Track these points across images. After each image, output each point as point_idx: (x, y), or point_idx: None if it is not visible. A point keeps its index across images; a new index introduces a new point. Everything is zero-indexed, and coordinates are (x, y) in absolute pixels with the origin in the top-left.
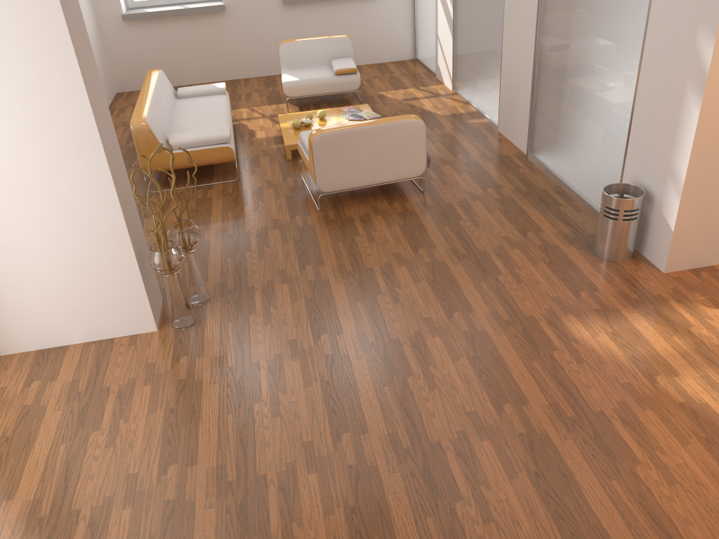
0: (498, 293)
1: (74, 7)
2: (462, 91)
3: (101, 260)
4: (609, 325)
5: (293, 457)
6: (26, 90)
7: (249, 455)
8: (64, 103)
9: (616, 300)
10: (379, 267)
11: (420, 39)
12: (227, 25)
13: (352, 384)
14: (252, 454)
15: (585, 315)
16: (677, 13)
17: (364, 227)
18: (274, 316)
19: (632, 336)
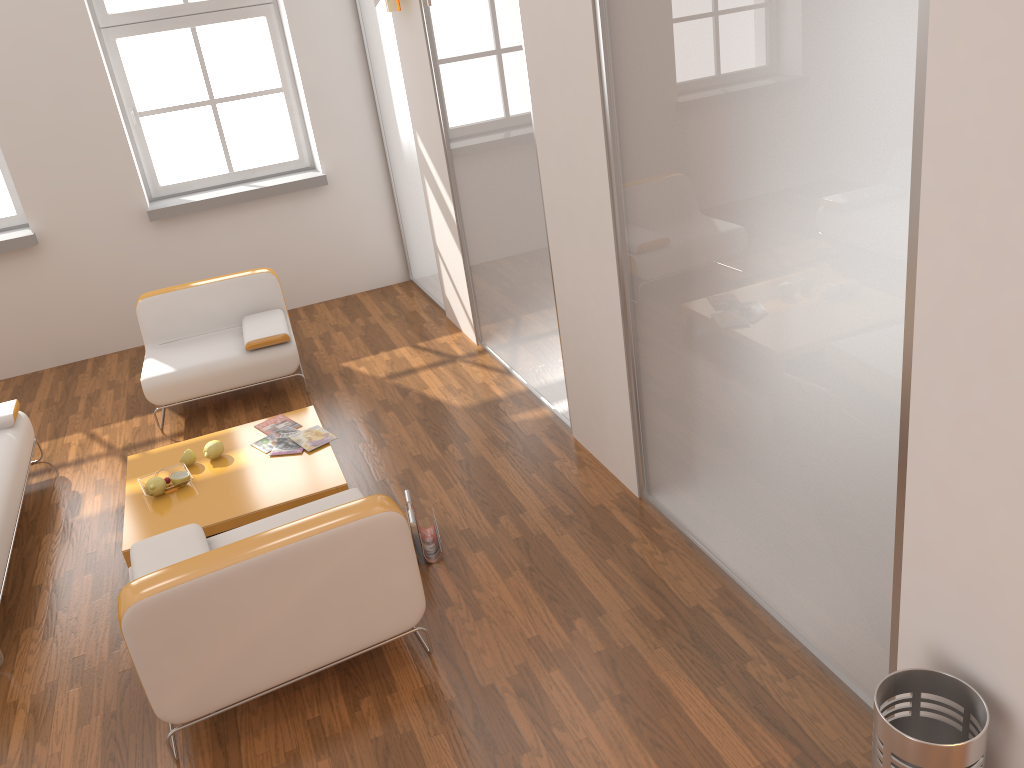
0: None
1: None
2: (494, 348)
3: None
4: None
5: None
6: None
7: None
8: None
9: None
10: None
11: (412, 249)
12: (46, 269)
13: None
14: None
15: None
16: (1017, 270)
17: None
18: None
19: None
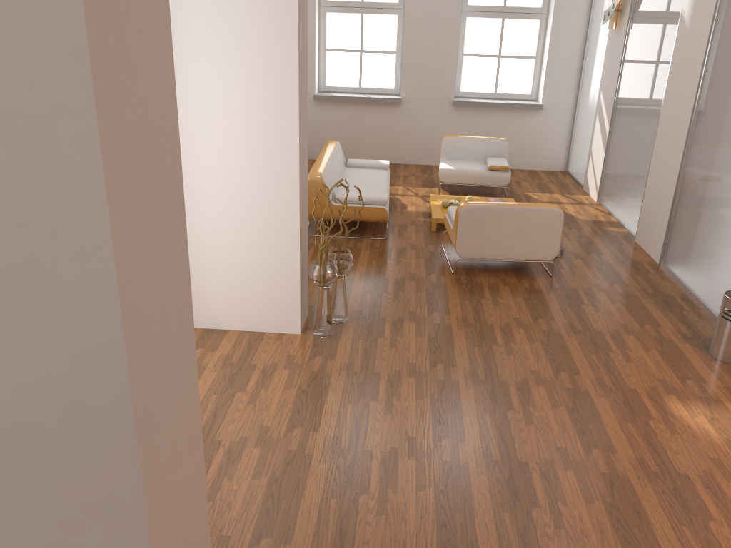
0: (606, 365)
1: (304, 67)
2: (606, 203)
3: (273, 263)
4: (710, 411)
5: (397, 445)
6: (256, 120)
7: (361, 435)
8: (280, 134)
9: (722, 393)
10: (499, 325)
11: (574, 154)
12: (399, 116)
13: (457, 405)
14: (363, 435)
15: (688, 399)
16: None
17: (491, 293)
18: (399, 343)
19: None
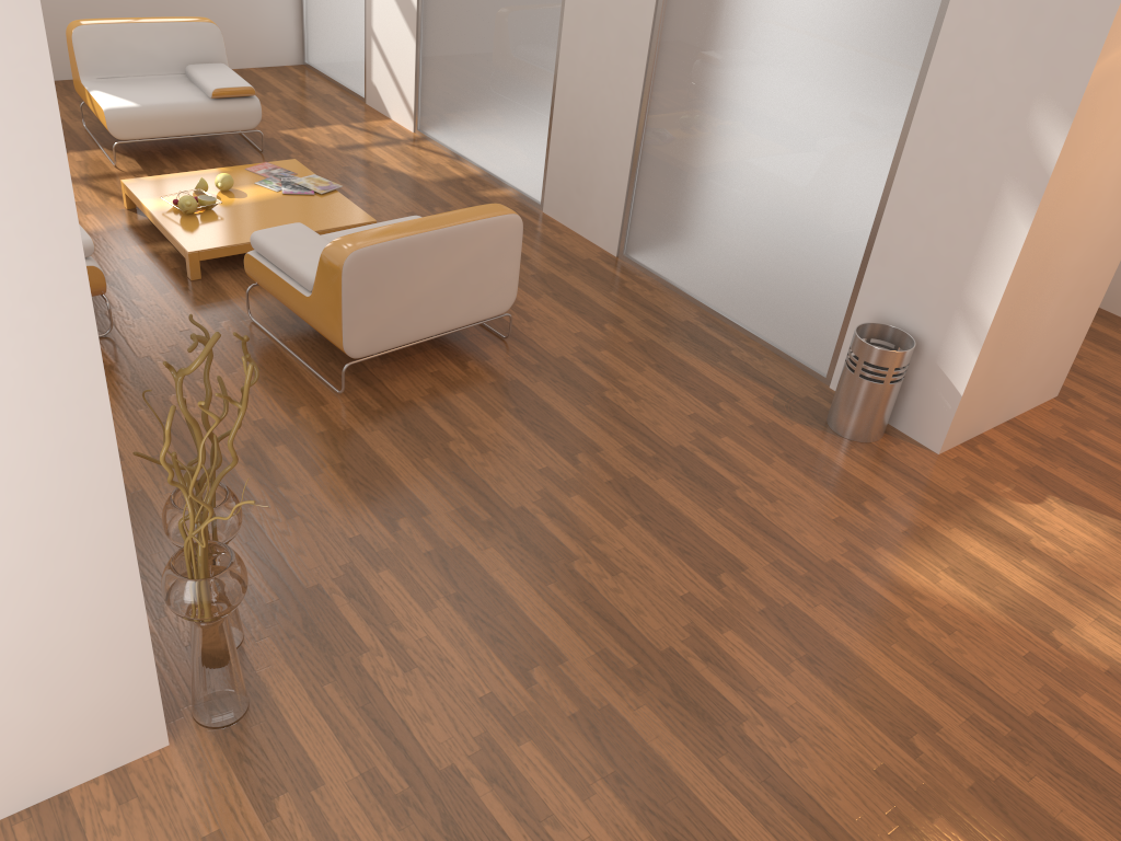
0: (756, 525)
1: None
2: (441, 136)
3: (58, 629)
4: (940, 557)
5: None
6: None
7: None
8: (13, 262)
9: (917, 511)
10: (535, 502)
11: (319, 31)
12: None
13: (662, 769)
14: None
15: (899, 545)
16: (992, 76)
17: (450, 420)
18: (413, 650)
19: (978, 570)
